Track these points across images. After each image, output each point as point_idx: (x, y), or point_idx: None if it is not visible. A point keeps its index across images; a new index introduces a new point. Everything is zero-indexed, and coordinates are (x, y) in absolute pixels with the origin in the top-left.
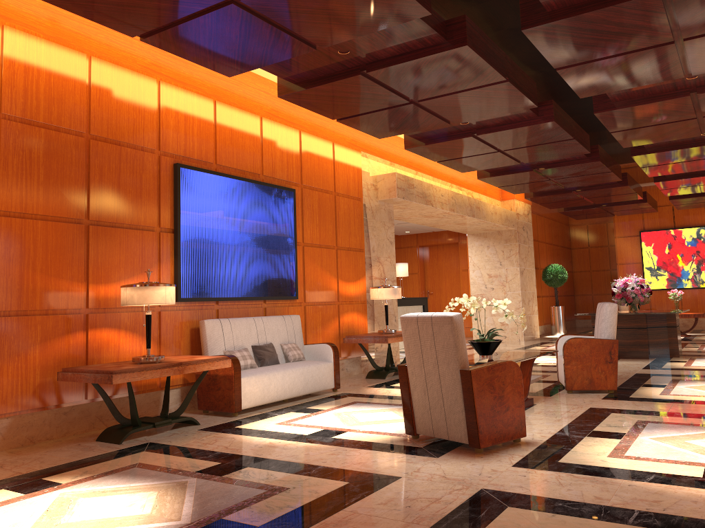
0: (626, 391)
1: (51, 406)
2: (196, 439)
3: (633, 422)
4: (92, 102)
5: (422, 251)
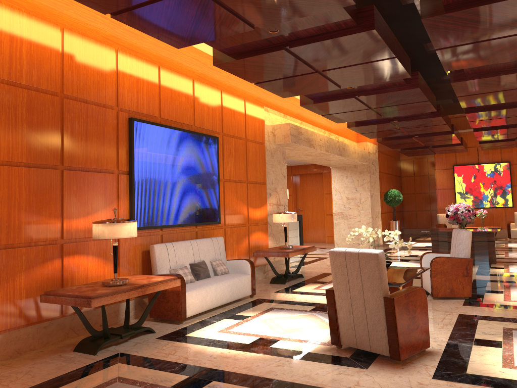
0: (477, 297)
1: (34, 322)
2: (158, 349)
3: (500, 329)
4: (65, 67)
5: (295, 179)
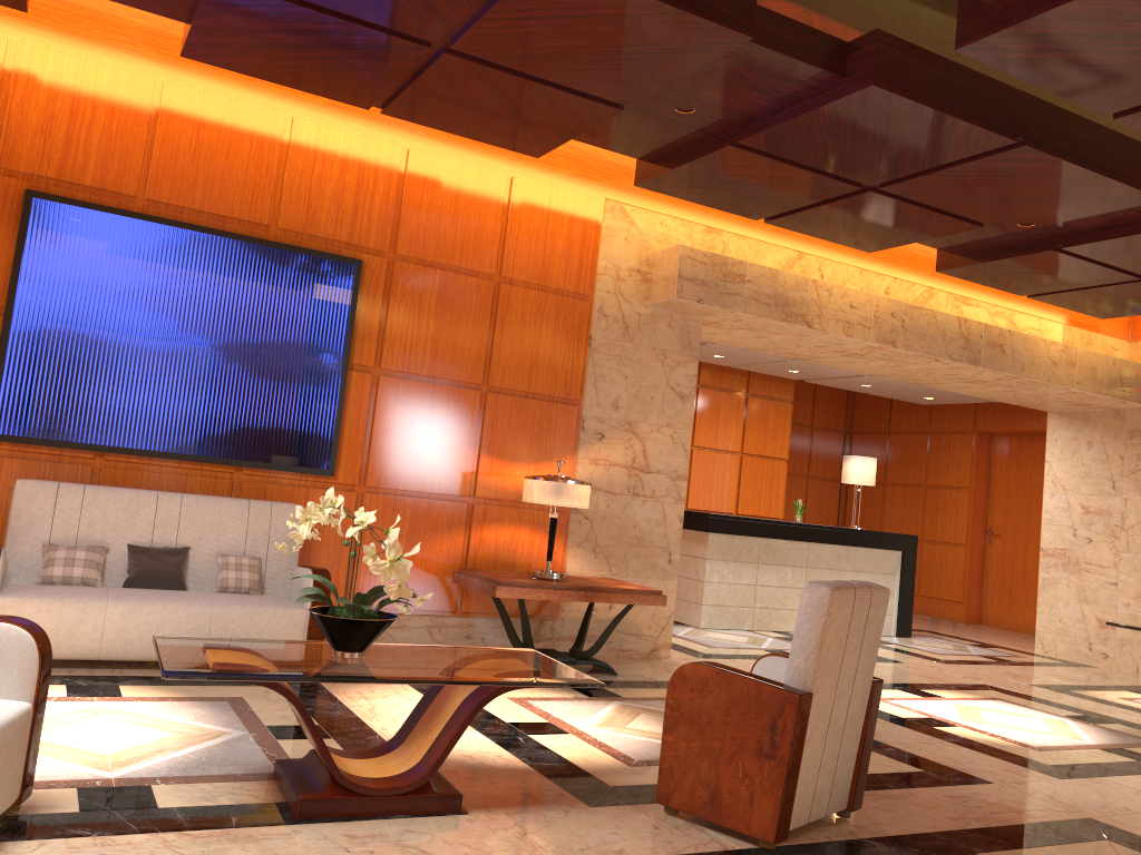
0: None
1: None
2: None
3: None
4: None
5: (987, 445)
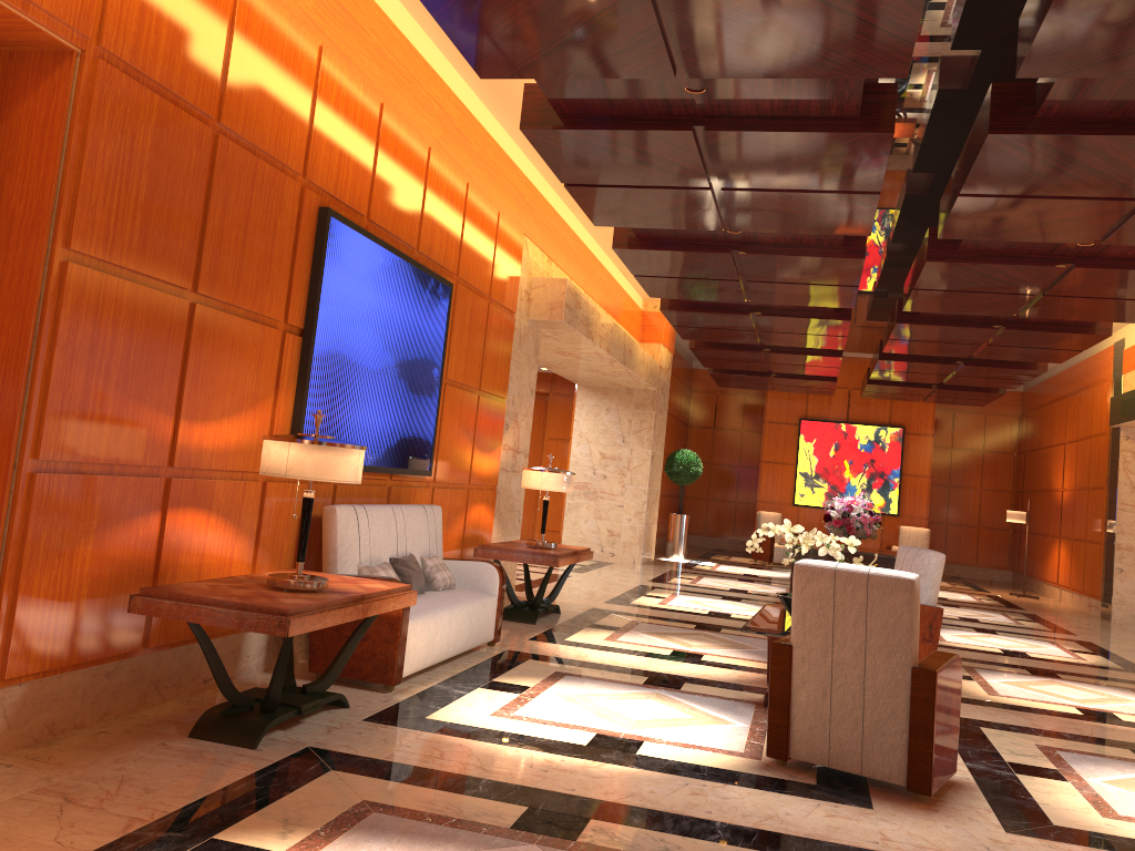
0: None
1: (92, 661)
2: (395, 745)
3: (1034, 748)
4: (231, 62)
5: None
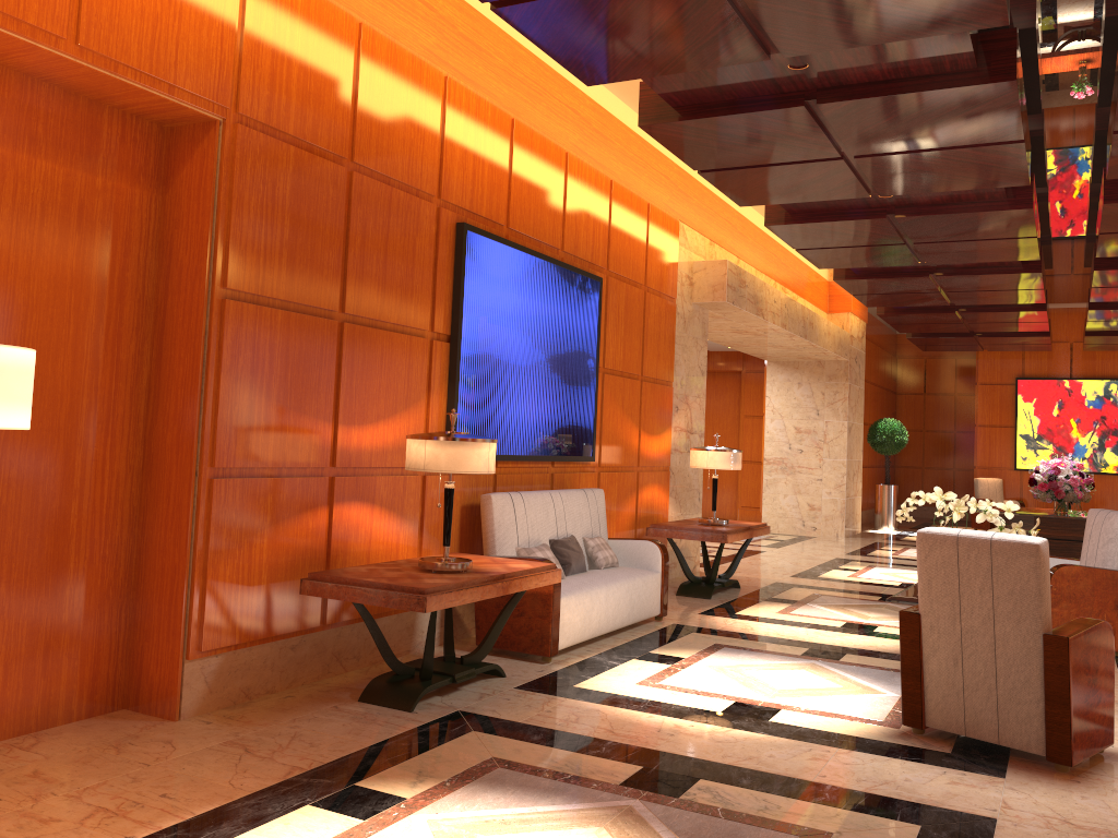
0: None
1: (277, 636)
2: (537, 710)
3: None
4: (359, 106)
5: None
